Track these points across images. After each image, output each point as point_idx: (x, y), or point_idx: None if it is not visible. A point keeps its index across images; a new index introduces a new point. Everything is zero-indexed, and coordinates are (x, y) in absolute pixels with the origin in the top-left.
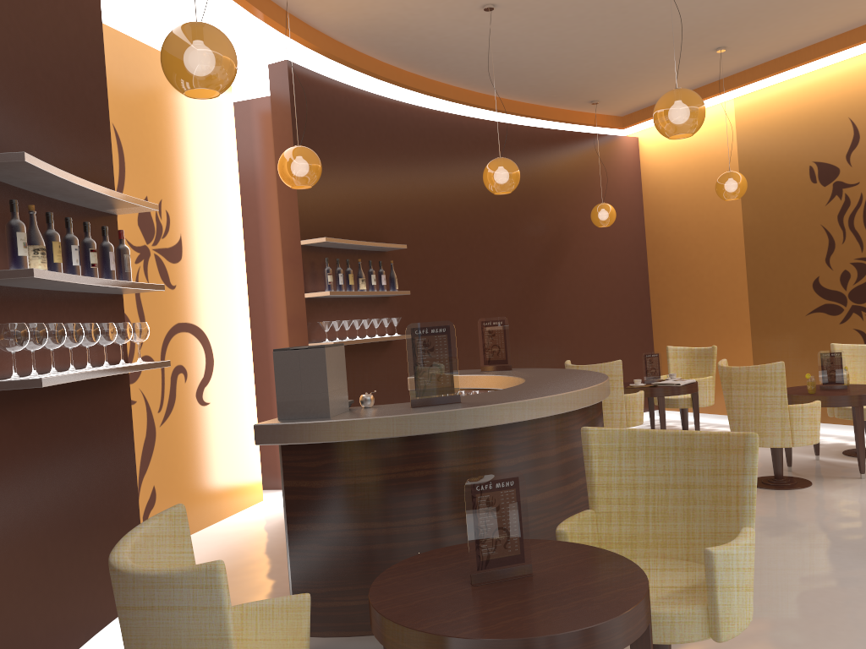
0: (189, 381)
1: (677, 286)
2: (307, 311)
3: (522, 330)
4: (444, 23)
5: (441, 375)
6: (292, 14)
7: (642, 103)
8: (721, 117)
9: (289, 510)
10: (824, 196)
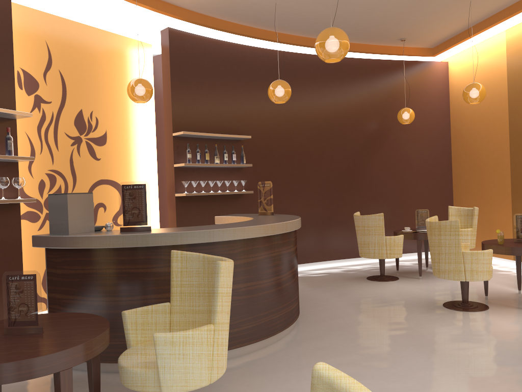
0: (108, 212)
1: (468, 164)
2: (175, 174)
3: (346, 191)
4: None
5: (139, 214)
6: (161, 0)
7: (440, 38)
8: (497, 44)
9: (48, 285)
10: None
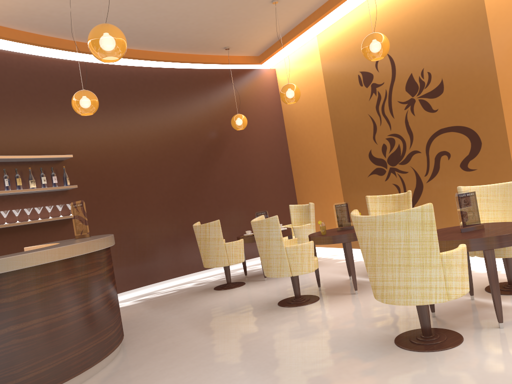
0: None
1: (304, 163)
2: None
3: (190, 203)
4: (50, 3)
5: None
6: None
7: (262, 45)
8: (312, 49)
9: None
10: (367, 94)
